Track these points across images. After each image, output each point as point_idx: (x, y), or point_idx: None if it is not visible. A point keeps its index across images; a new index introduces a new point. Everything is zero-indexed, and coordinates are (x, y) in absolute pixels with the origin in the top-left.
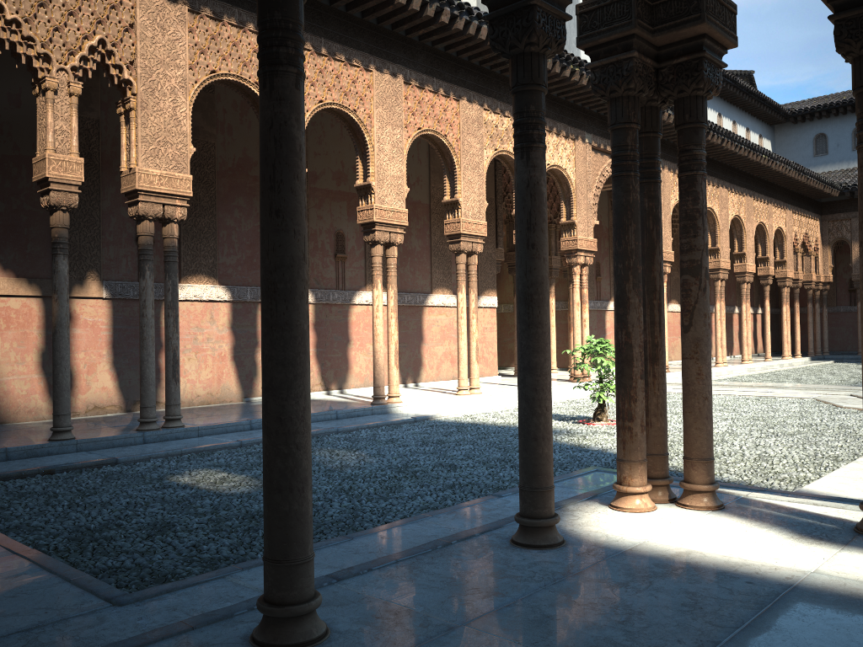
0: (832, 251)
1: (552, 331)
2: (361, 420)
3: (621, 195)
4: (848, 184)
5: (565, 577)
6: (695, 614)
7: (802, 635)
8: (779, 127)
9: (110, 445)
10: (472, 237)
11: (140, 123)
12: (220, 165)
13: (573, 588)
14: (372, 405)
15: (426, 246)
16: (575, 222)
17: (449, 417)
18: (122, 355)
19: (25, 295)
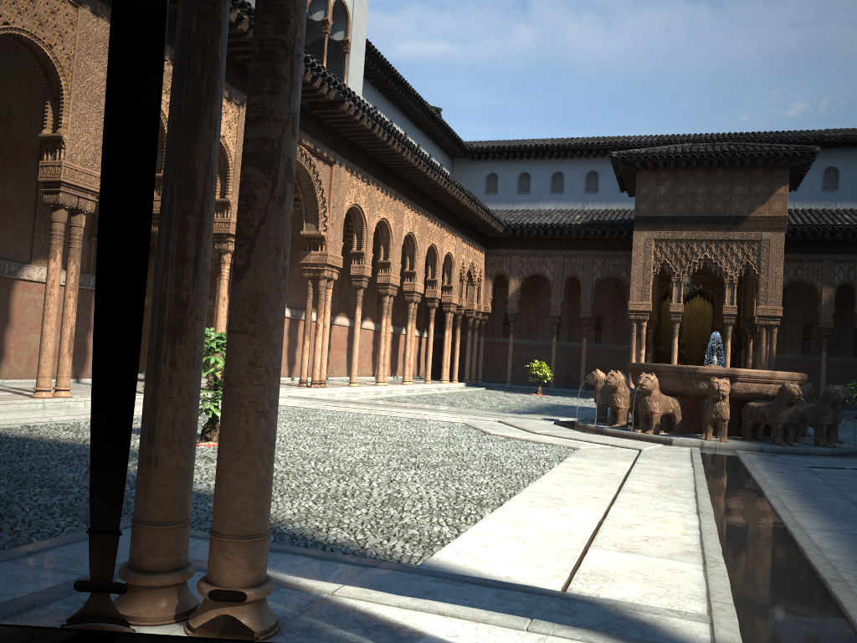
0: (493, 284)
1: None
2: None
3: None
4: (511, 223)
5: None
6: None
7: None
8: (459, 161)
9: None
10: (79, 191)
11: None
12: None
13: None
14: None
15: (30, 202)
16: (230, 202)
17: None
18: None
19: None
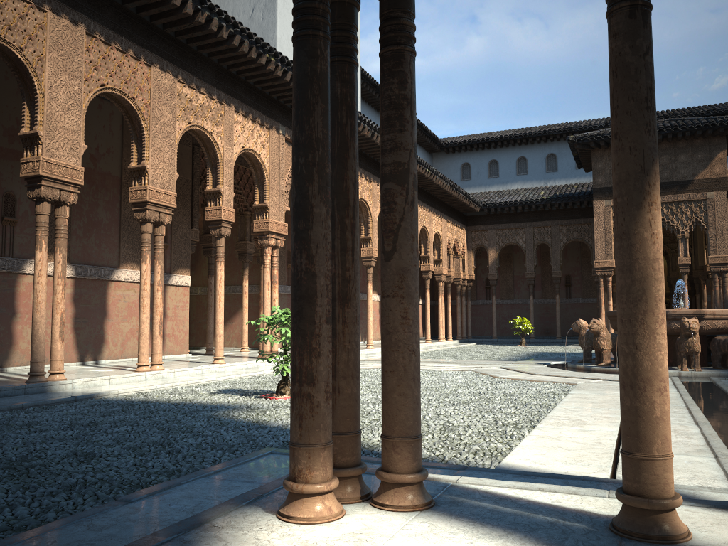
0: (474, 255)
1: (245, 312)
2: (4, 401)
3: (305, 61)
4: (486, 203)
5: None
6: None
7: None
8: (436, 155)
9: None
10: (160, 207)
11: None
12: None
13: None
14: (26, 383)
15: (115, 219)
16: (267, 206)
17: (120, 395)
18: None
19: None
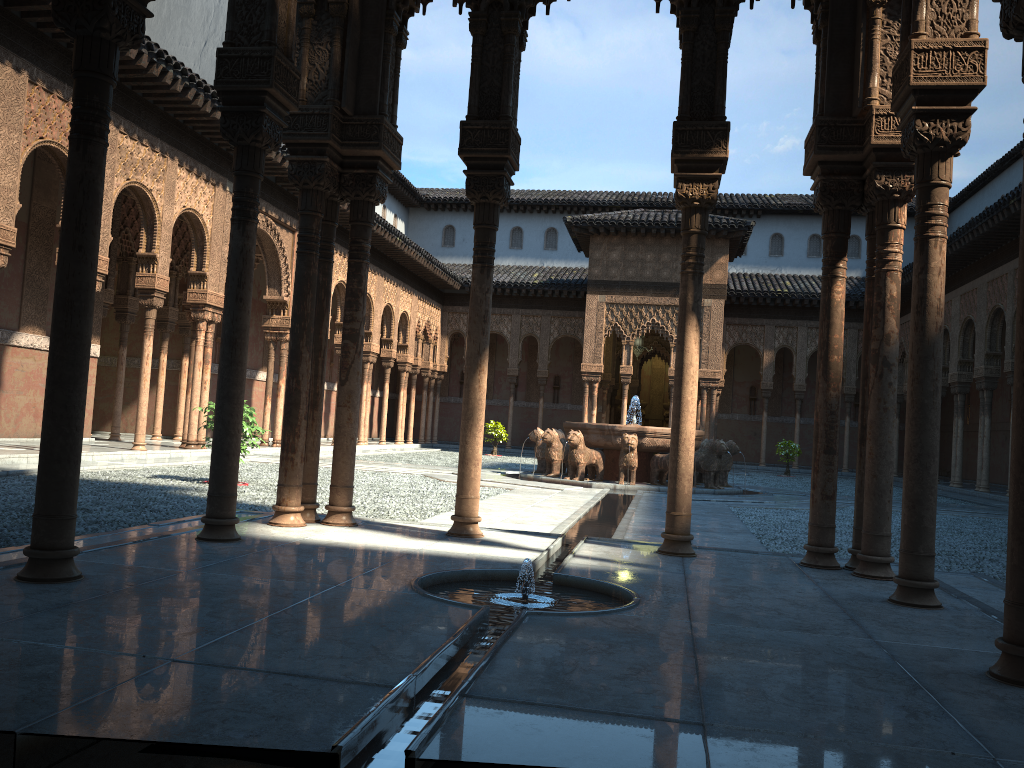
0: (449, 342)
1: (160, 392)
2: None
3: (304, 268)
4: (469, 280)
5: (251, 553)
6: (348, 564)
7: (413, 568)
8: (414, 211)
9: None
10: None
11: None
12: None
13: (260, 557)
14: None
15: (19, 273)
16: (206, 274)
17: None
18: None
19: None
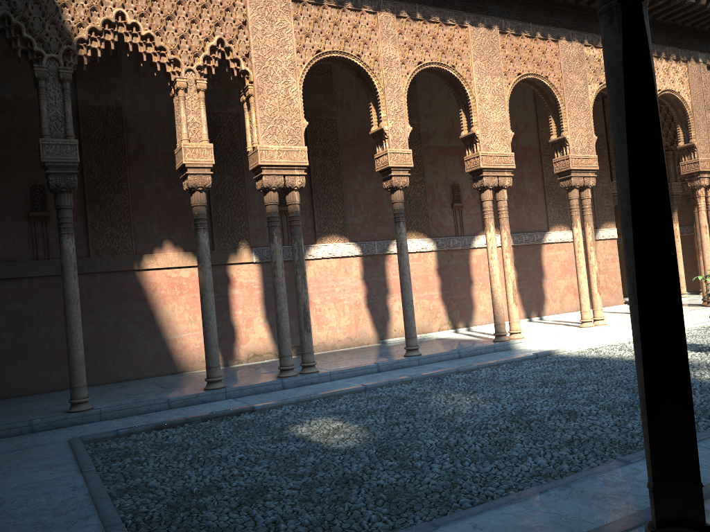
0: None
1: (678, 256)
2: (482, 359)
3: None
4: None
5: None
6: None
7: None
8: None
9: (254, 392)
10: (583, 172)
11: (257, 106)
12: (342, 137)
13: None
14: (493, 343)
15: (539, 187)
16: (694, 145)
17: (572, 351)
18: (273, 309)
19: (192, 265)
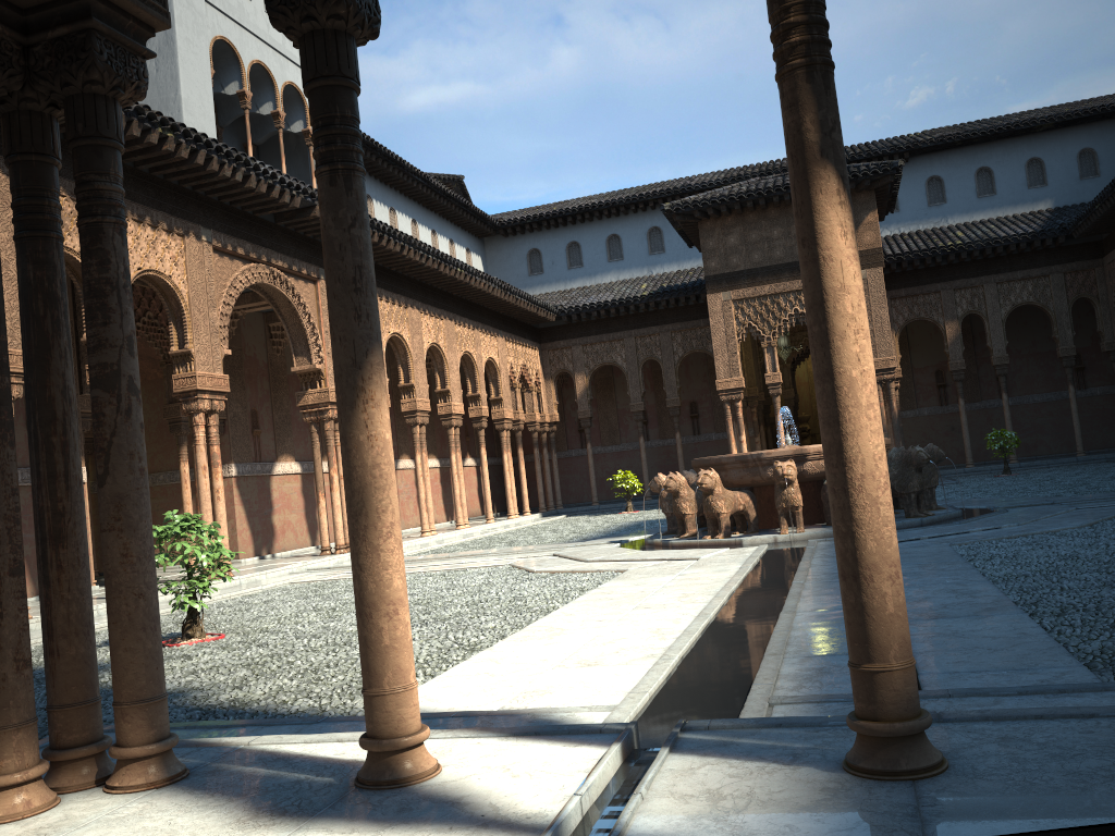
0: (556, 385)
1: (188, 511)
2: None
3: None
4: (564, 307)
5: None
6: None
7: None
8: (490, 241)
9: None
10: None
11: None
12: None
13: None
14: None
15: None
16: (191, 352)
17: None
18: None
19: None
